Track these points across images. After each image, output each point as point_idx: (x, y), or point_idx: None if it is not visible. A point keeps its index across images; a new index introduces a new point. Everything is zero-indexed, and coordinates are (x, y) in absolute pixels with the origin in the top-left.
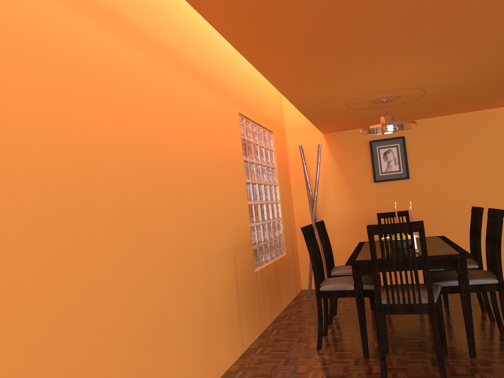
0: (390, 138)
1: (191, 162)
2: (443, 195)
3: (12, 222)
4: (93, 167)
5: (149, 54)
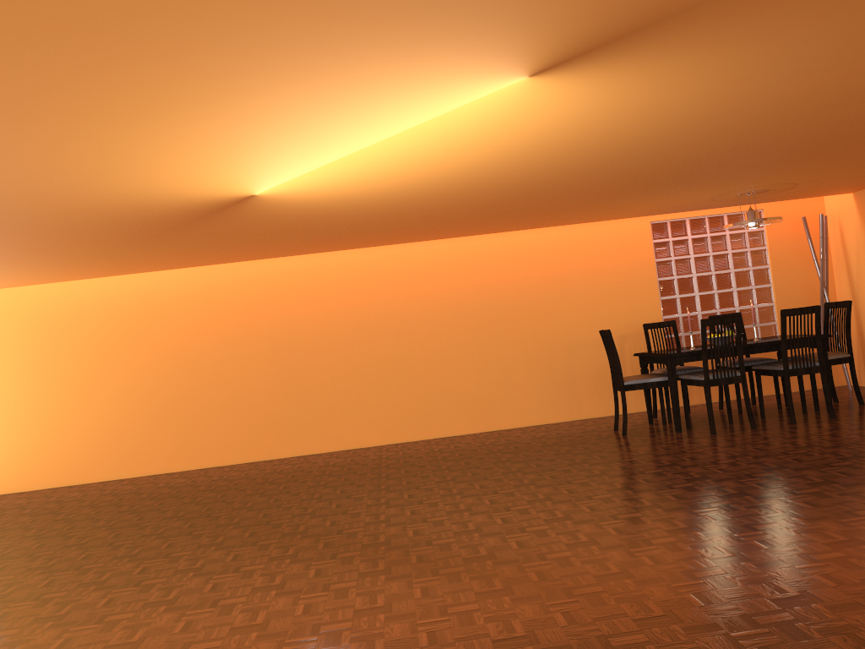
0: None
1: (553, 284)
2: None
3: (419, 330)
4: (459, 305)
5: (506, 234)
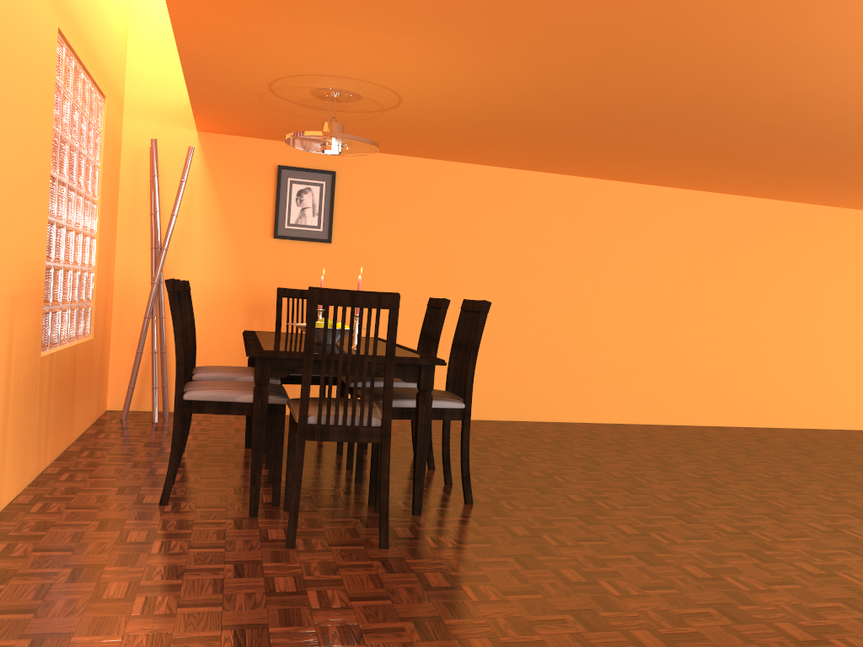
0: (313, 169)
1: None
2: (376, 279)
3: None
4: None
5: None
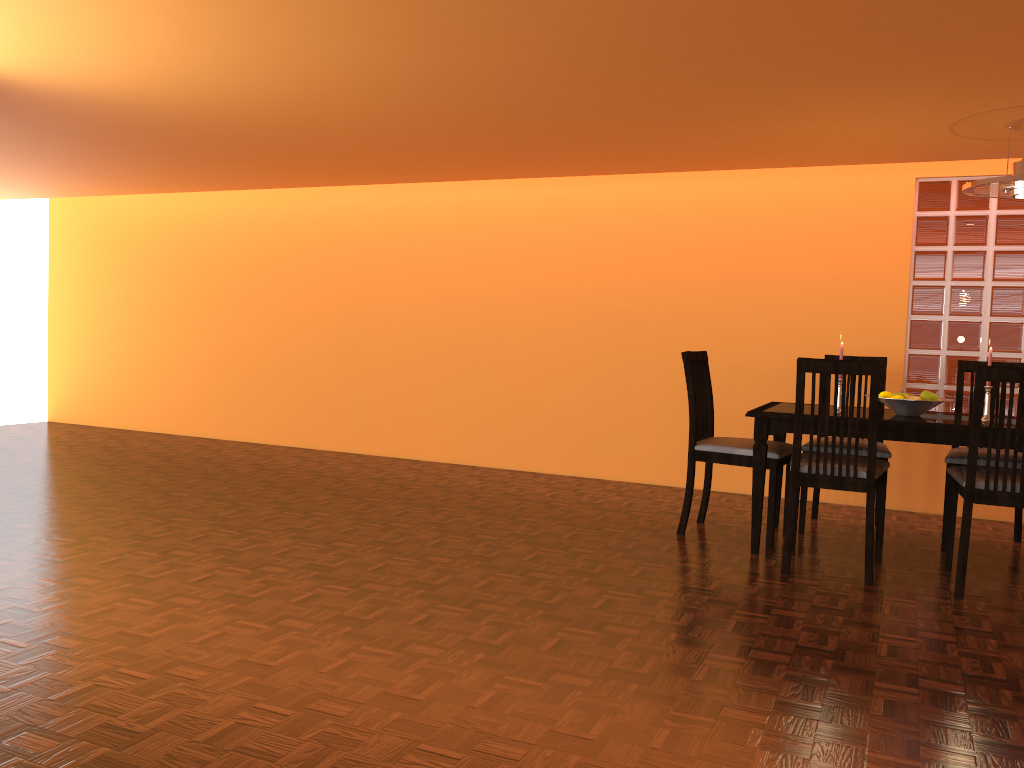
0: None
1: (720, 270)
2: None
3: (513, 313)
4: (573, 283)
5: (659, 180)
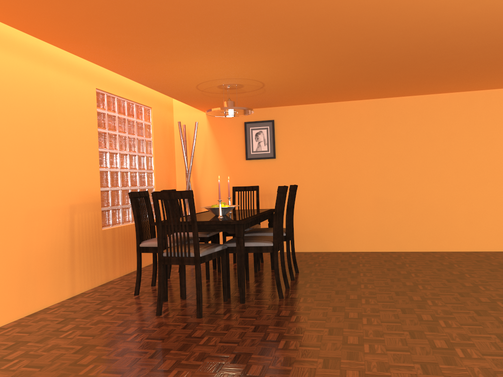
0: (262, 120)
1: (14, 130)
2: (302, 174)
3: None
4: None
5: None
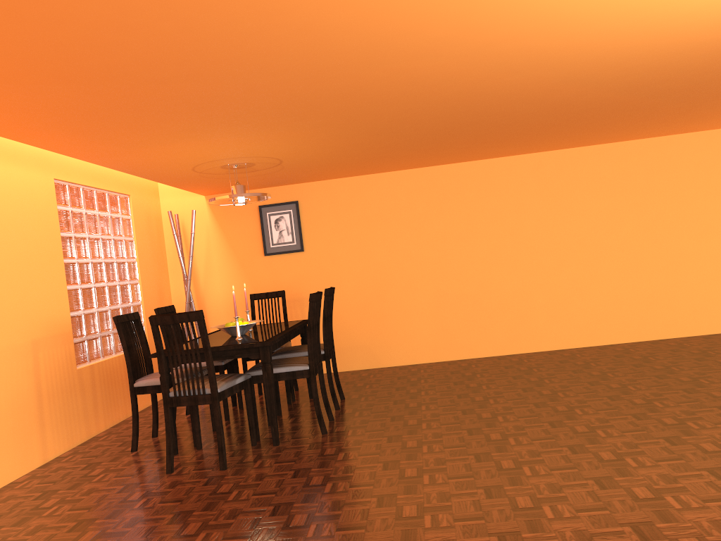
0: (282, 202)
1: None
2: (341, 270)
3: None
4: None
5: None
